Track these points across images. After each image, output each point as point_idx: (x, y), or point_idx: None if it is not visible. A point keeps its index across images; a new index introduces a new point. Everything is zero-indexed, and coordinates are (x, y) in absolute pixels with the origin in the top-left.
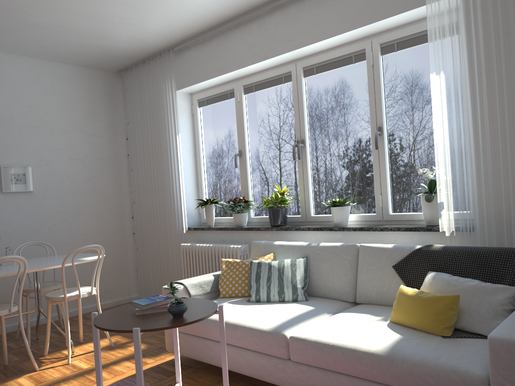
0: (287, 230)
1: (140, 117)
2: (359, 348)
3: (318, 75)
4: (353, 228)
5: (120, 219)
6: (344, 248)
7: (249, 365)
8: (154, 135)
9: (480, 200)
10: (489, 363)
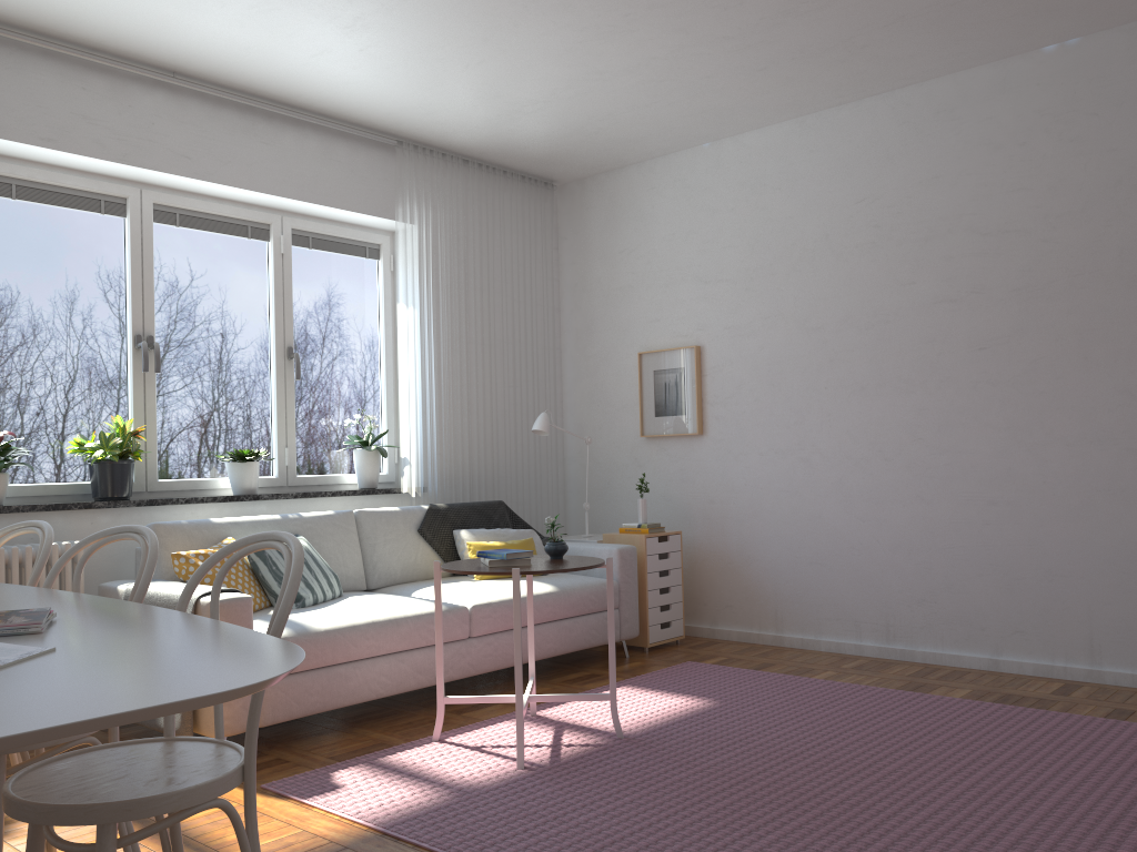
0: (166, 504)
1: None
2: (537, 592)
3: (179, 229)
4: (294, 495)
5: None
6: (343, 517)
7: (419, 670)
8: None
9: (441, 456)
10: (618, 569)
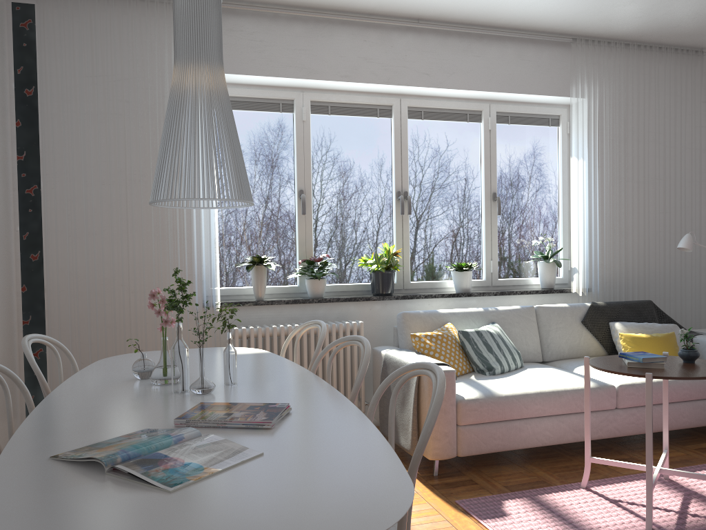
0: (413, 298)
1: (99, 93)
2: None
3: (423, 121)
4: (494, 293)
5: (10, 293)
6: (526, 310)
7: (575, 429)
8: (144, 135)
9: (602, 266)
10: None
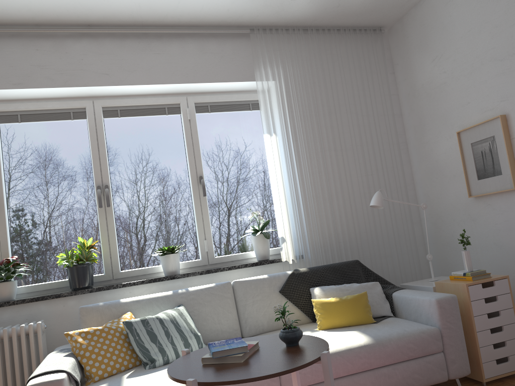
0: (109, 289)
1: None
2: (351, 346)
3: (121, 119)
4: (200, 272)
5: None
6: (220, 287)
7: None
8: None
9: (310, 232)
10: (439, 317)
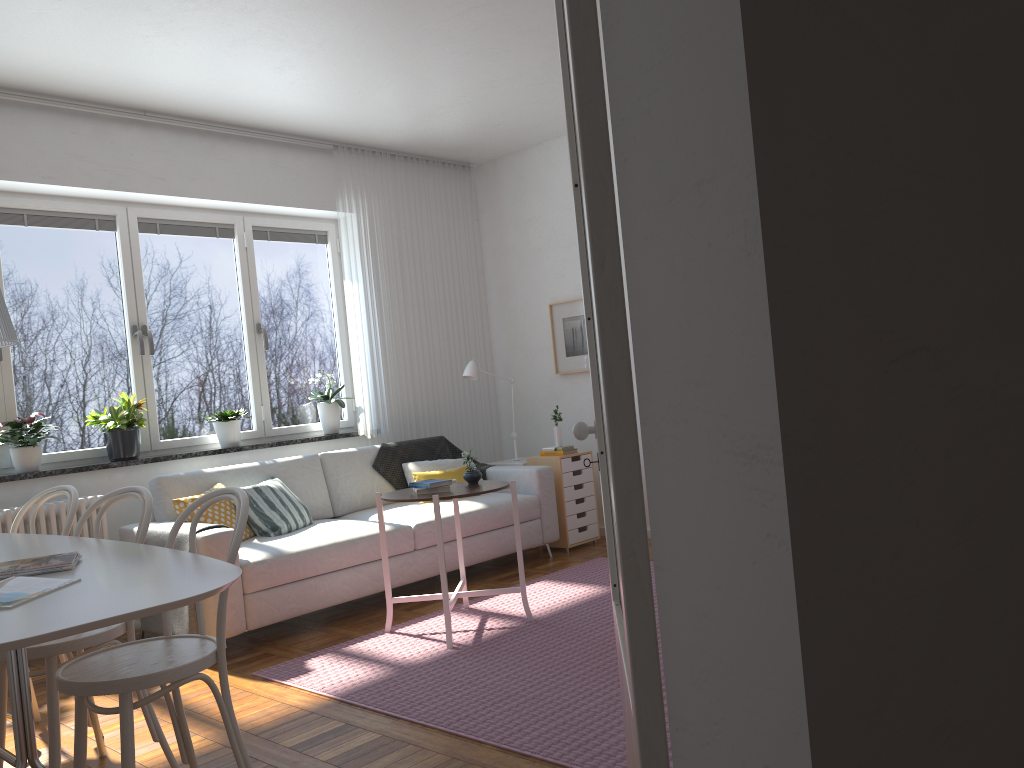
0: (167, 460)
1: None
2: (470, 510)
3: (160, 236)
4: (270, 444)
5: None
6: (310, 459)
7: (375, 579)
8: None
9: (390, 403)
10: (538, 486)
